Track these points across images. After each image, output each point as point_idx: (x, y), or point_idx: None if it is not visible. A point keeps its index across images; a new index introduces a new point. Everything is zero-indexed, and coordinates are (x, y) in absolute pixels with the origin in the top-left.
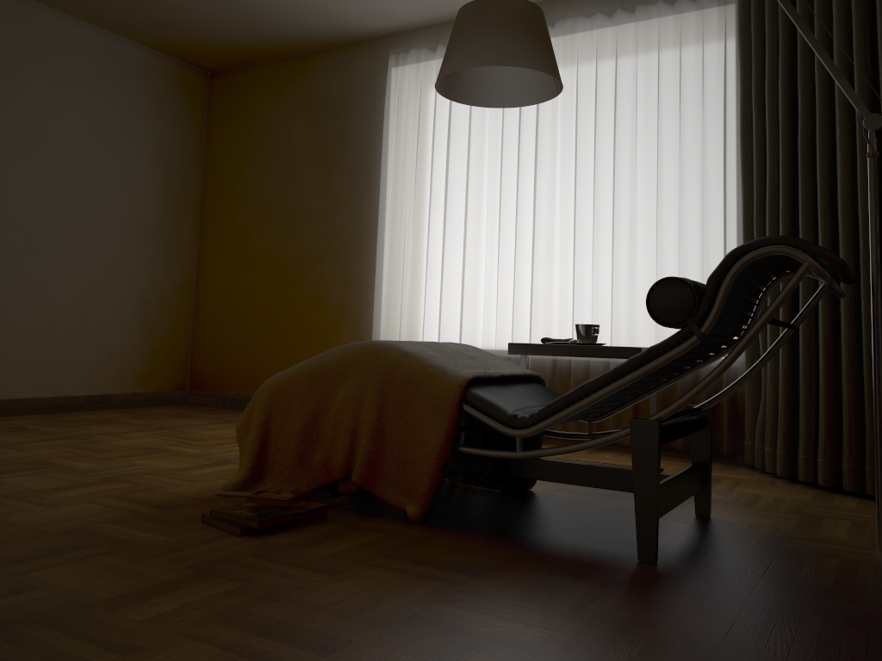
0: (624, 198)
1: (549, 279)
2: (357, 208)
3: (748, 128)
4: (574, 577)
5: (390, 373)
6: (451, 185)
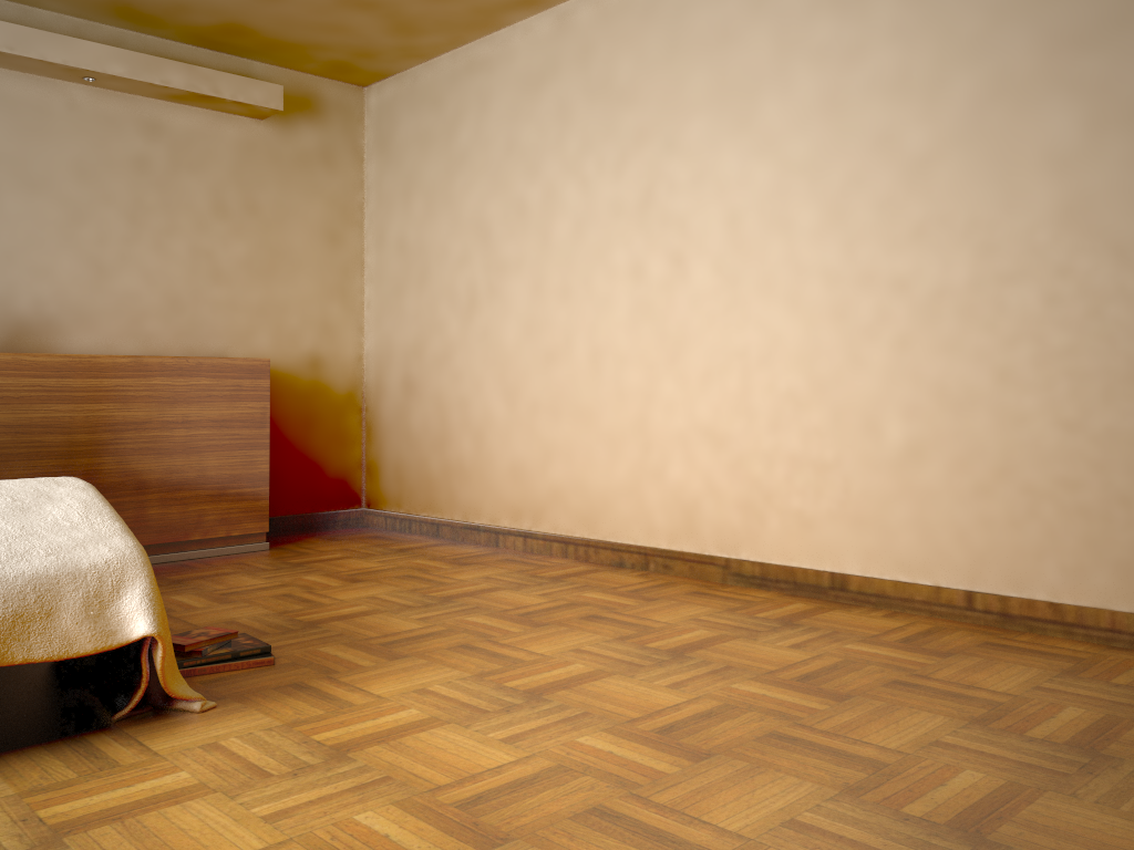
0: None
1: None
2: None
3: None
4: None
5: None
6: None
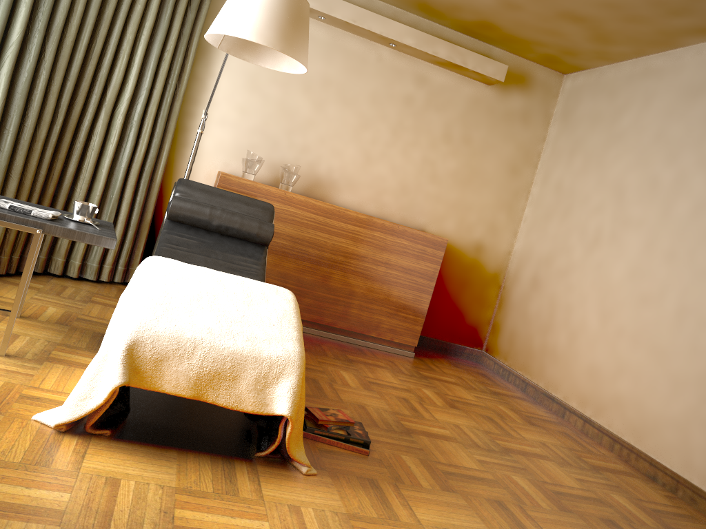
0: None
1: None
2: None
3: None
4: None
5: None
6: None
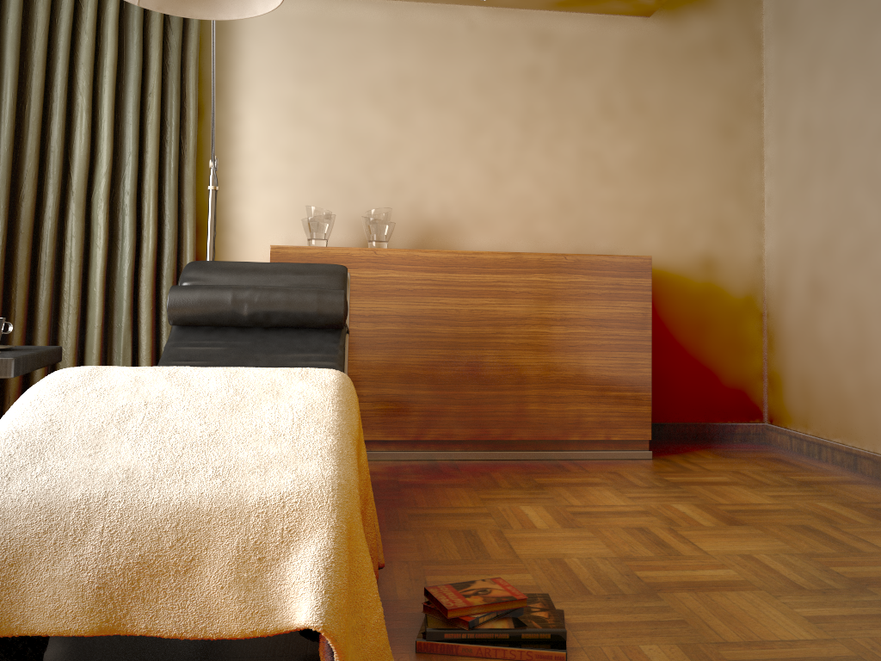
0: None
1: None
2: None
3: None
4: (422, 515)
5: None
6: None
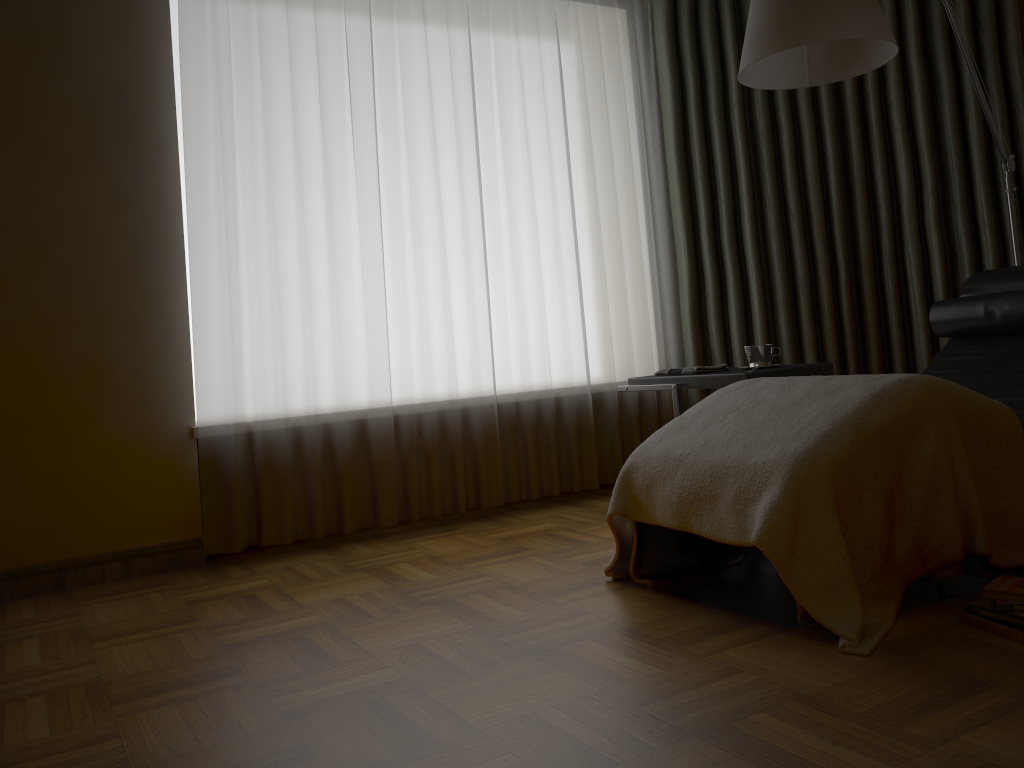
0: (560, 203)
1: (489, 301)
2: (111, 181)
3: (683, 144)
4: None
5: (963, 410)
6: (330, 162)
